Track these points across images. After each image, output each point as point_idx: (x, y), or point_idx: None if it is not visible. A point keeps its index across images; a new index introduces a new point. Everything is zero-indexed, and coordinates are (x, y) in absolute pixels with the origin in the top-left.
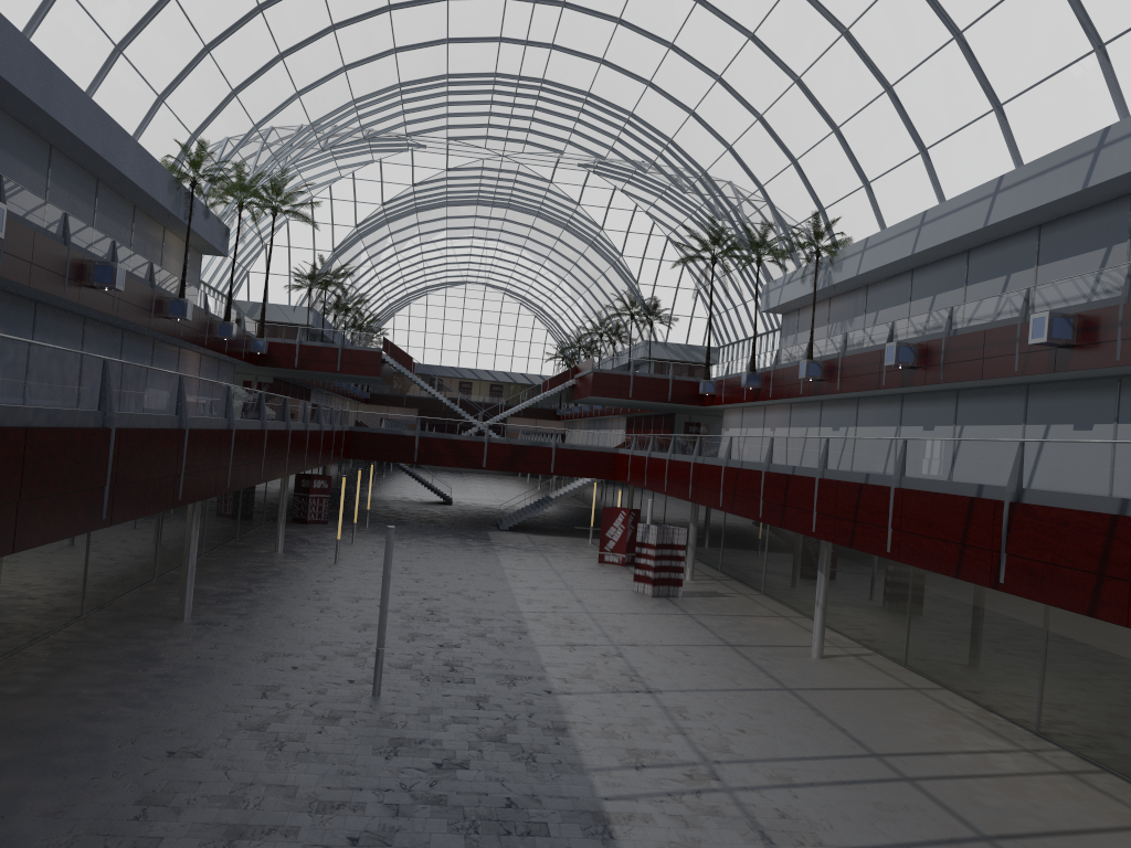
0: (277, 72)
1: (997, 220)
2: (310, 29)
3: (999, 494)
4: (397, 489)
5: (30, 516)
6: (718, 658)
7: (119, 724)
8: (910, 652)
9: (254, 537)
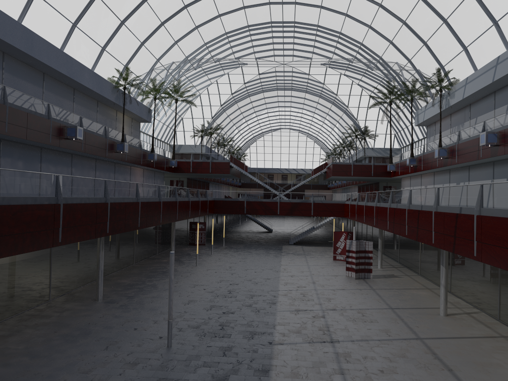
0: (162, 32)
1: None
2: (174, 8)
3: None
4: (249, 226)
5: None
6: (381, 317)
7: (13, 369)
8: (502, 312)
9: (165, 253)
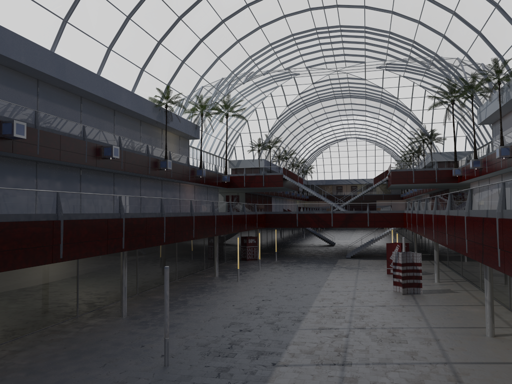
0: (202, 48)
1: None
2: (211, 24)
3: None
4: (312, 240)
5: None
6: (414, 337)
7: None
8: None
9: (213, 269)
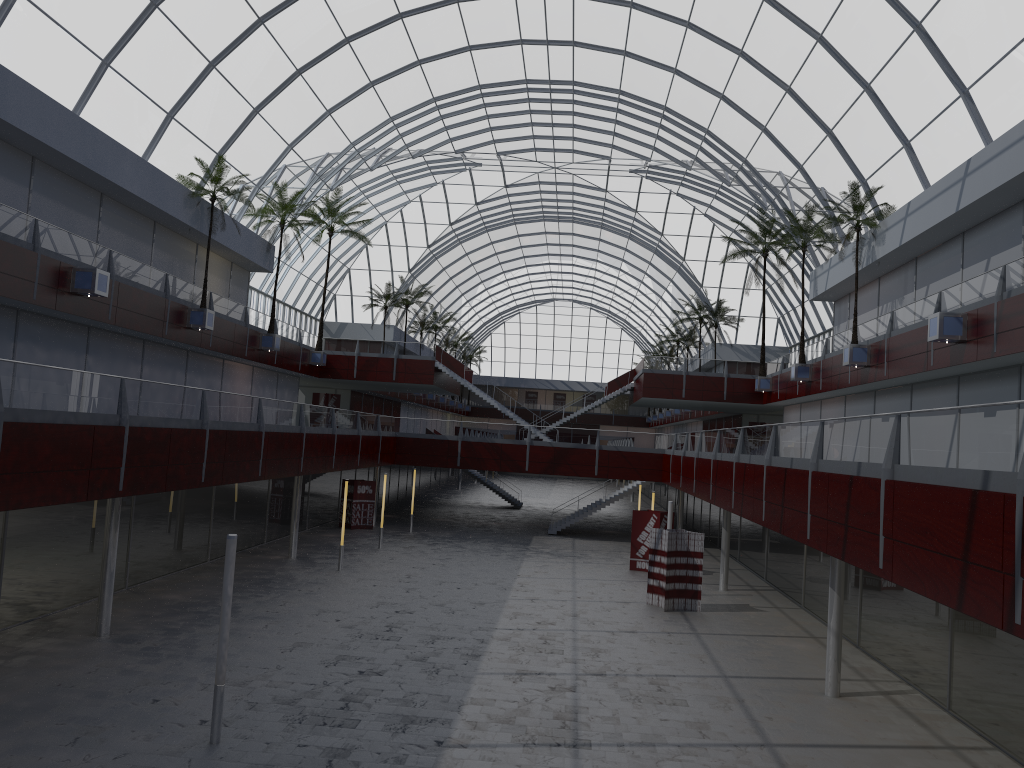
0: (299, 89)
1: None
2: (323, 42)
3: (1011, 484)
4: (476, 495)
5: None
6: (698, 695)
7: None
8: (954, 693)
9: (283, 542)
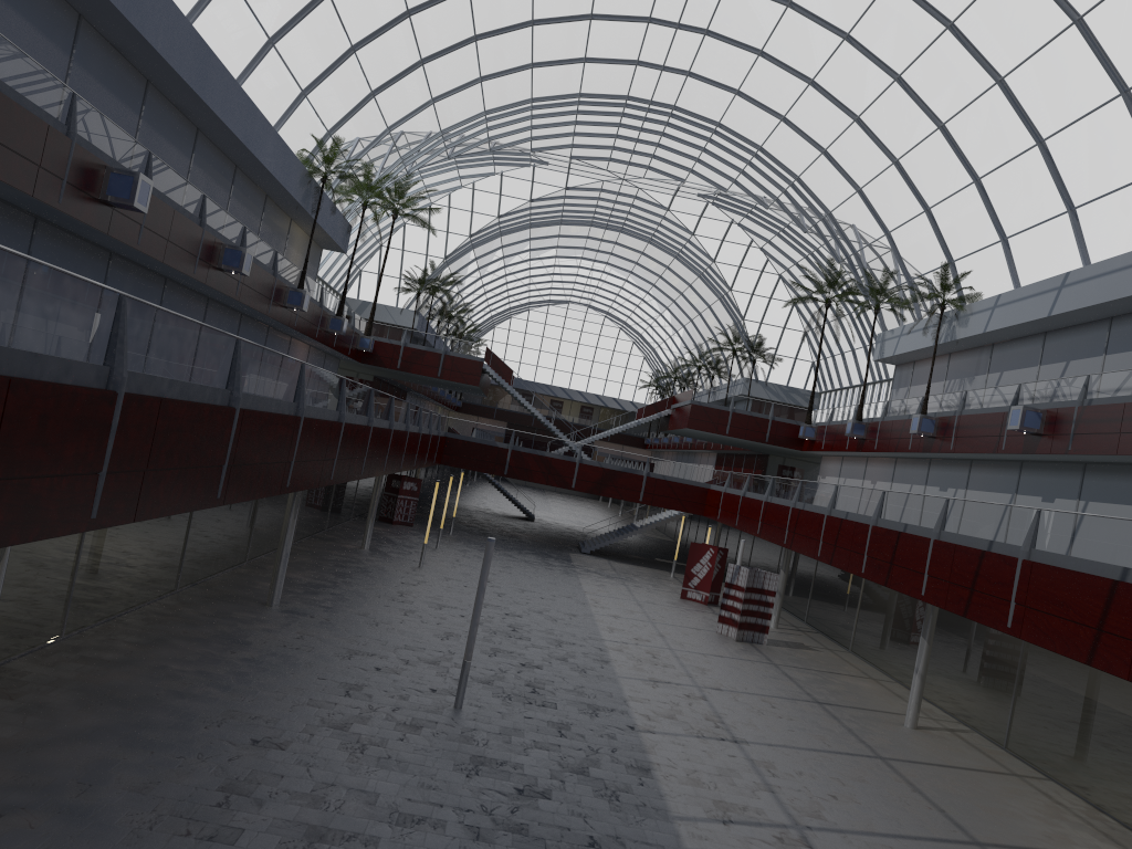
0: (416, 77)
1: None
2: (453, 37)
3: None
4: (480, 500)
5: (153, 486)
6: (806, 715)
7: (206, 705)
8: (1012, 734)
9: (342, 531)
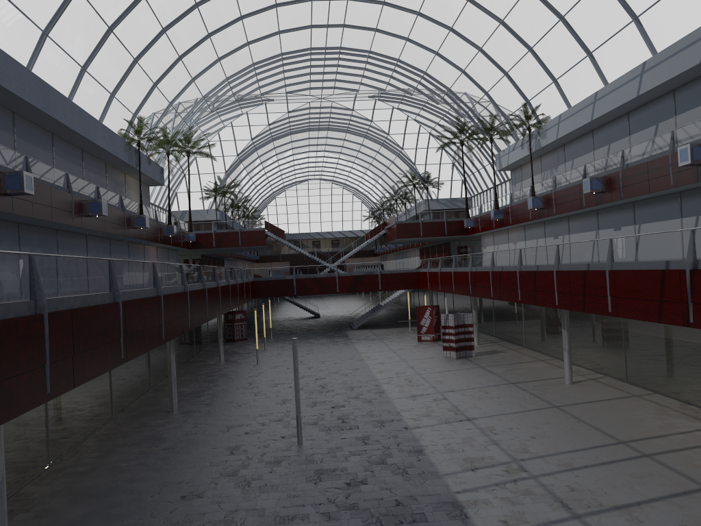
0: (179, 68)
1: (645, 90)
2: (195, 38)
3: (681, 265)
4: (284, 312)
5: (80, 363)
6: (507, 392)
7: (148, 483)
8: (629, 372)
9: (205, 354)
